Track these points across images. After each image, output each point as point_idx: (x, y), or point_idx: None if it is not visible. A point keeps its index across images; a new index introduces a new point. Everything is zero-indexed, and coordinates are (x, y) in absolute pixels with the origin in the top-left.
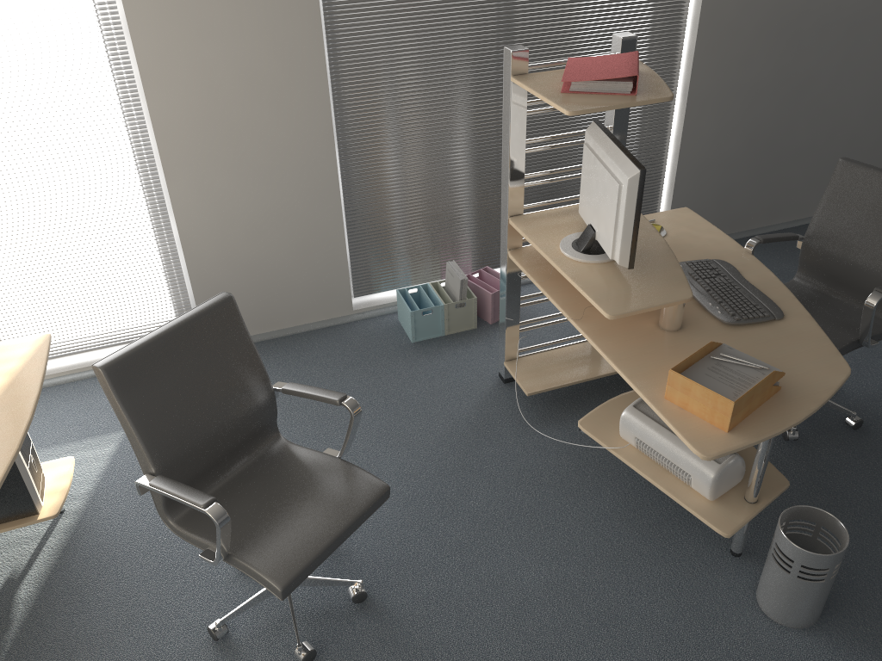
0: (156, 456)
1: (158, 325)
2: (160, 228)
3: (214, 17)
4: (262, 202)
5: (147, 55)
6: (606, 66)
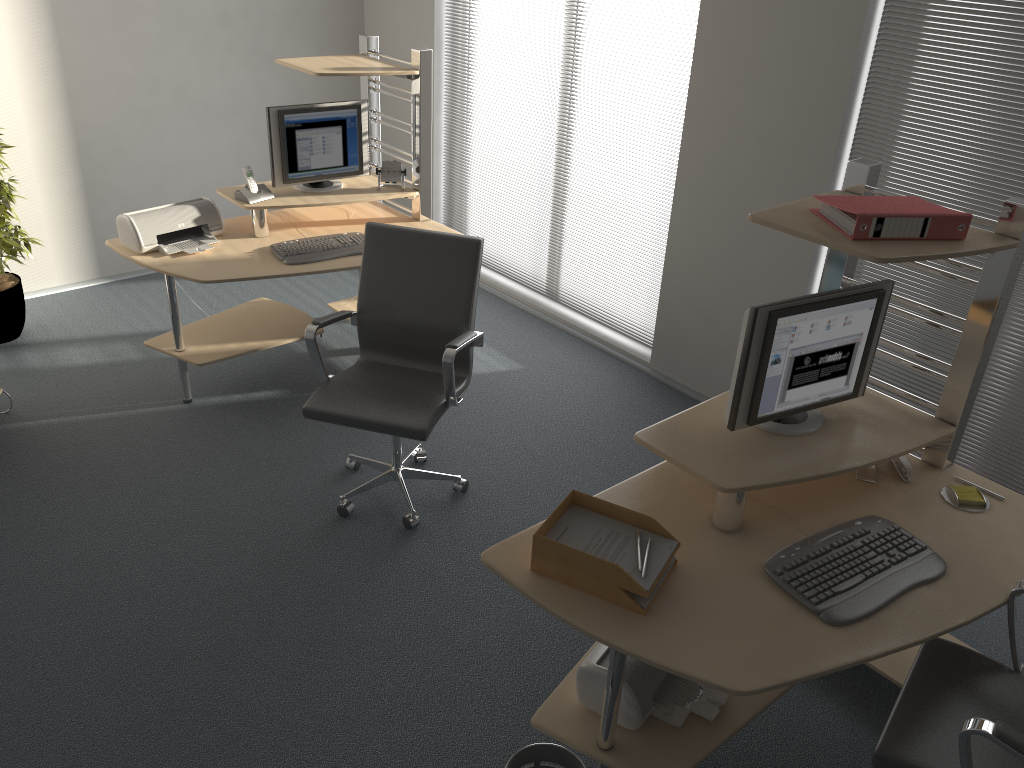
0: (362, 302)
1: (632, 328)
2: (663, 244)
3: (755, 69)
4: (734, 261)
5: (696, 86)
6: (890, 207)
